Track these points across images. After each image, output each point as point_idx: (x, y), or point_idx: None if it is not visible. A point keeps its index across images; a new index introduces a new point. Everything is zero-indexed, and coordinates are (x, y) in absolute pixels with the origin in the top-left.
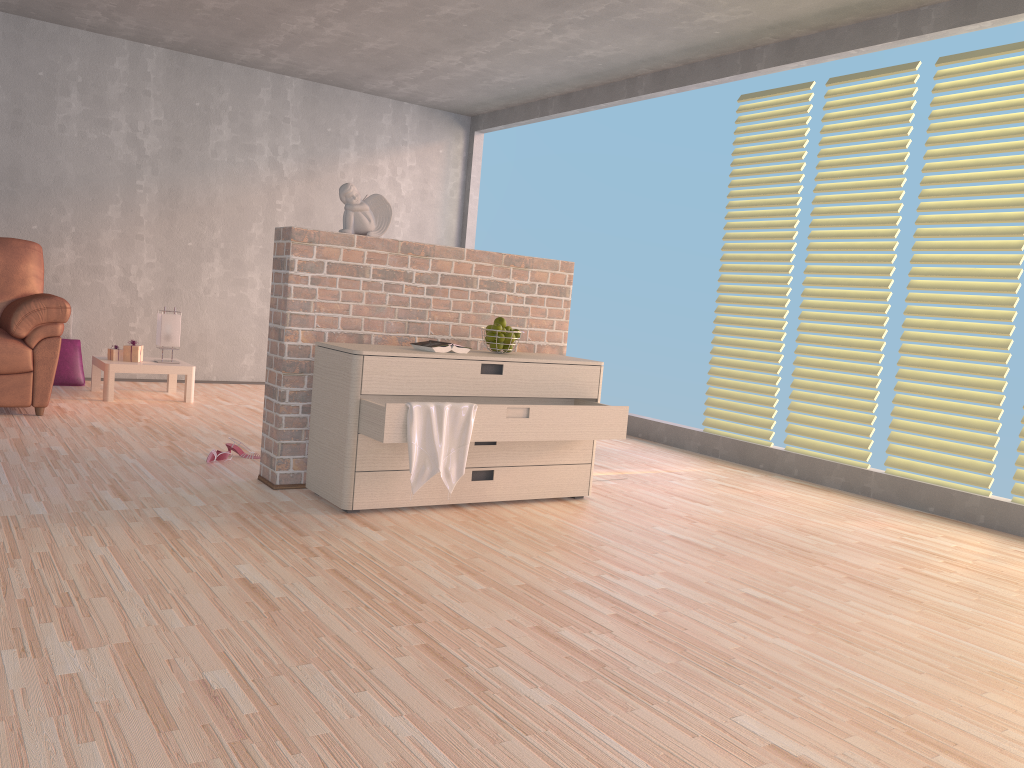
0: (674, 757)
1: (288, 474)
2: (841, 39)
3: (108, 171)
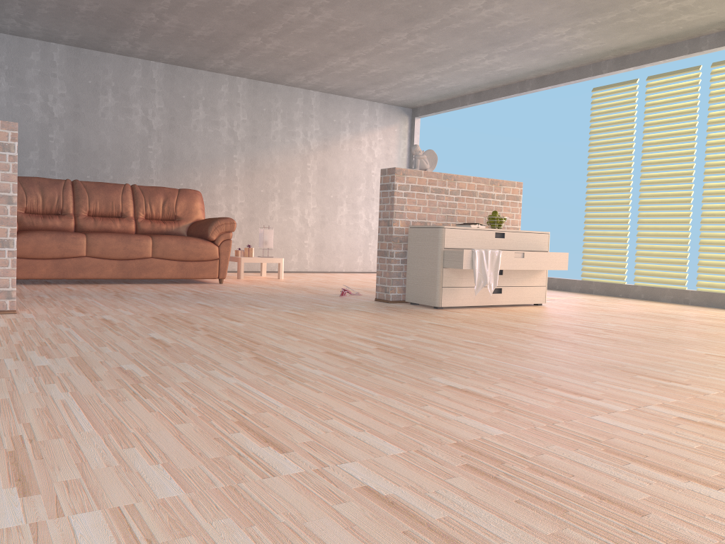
0: (670, 355)
1: (395, 295)
2: (654, 55)
3: (219, 150)
